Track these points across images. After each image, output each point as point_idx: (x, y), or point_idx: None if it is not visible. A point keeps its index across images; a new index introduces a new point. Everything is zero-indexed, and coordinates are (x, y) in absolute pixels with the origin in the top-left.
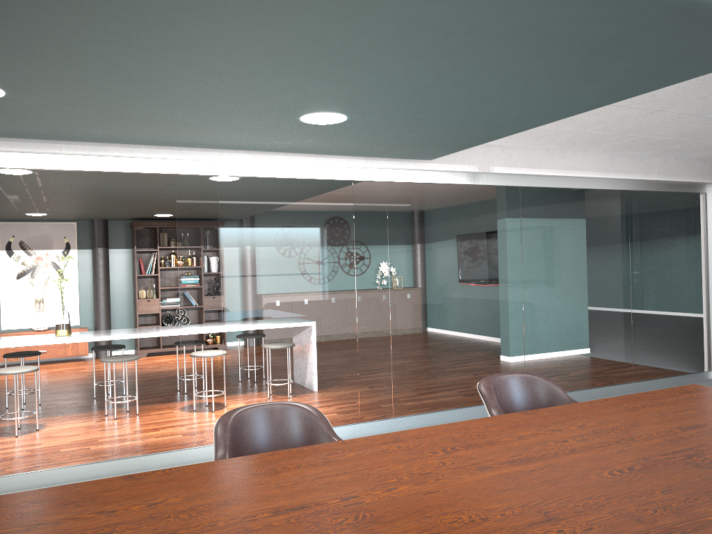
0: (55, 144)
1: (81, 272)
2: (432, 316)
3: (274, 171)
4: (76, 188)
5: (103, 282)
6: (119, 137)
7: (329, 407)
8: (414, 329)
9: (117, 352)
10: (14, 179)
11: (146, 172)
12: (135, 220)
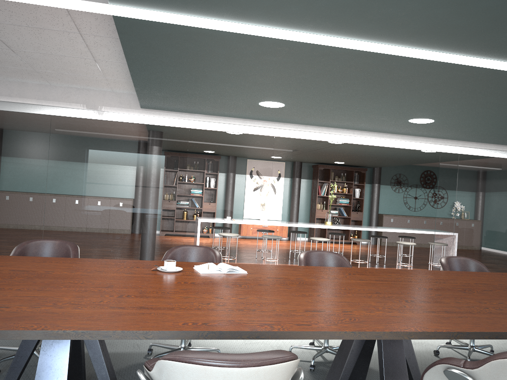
0: (396, 136)
1: None
2: None
3: (485, 153)
4: (340, 149)
5: (297, 197)
6: (431, 135)
7: None
8: None
9: (298, 238)
10: (324, 144)
11: (428, 150)
12: (314, 163)
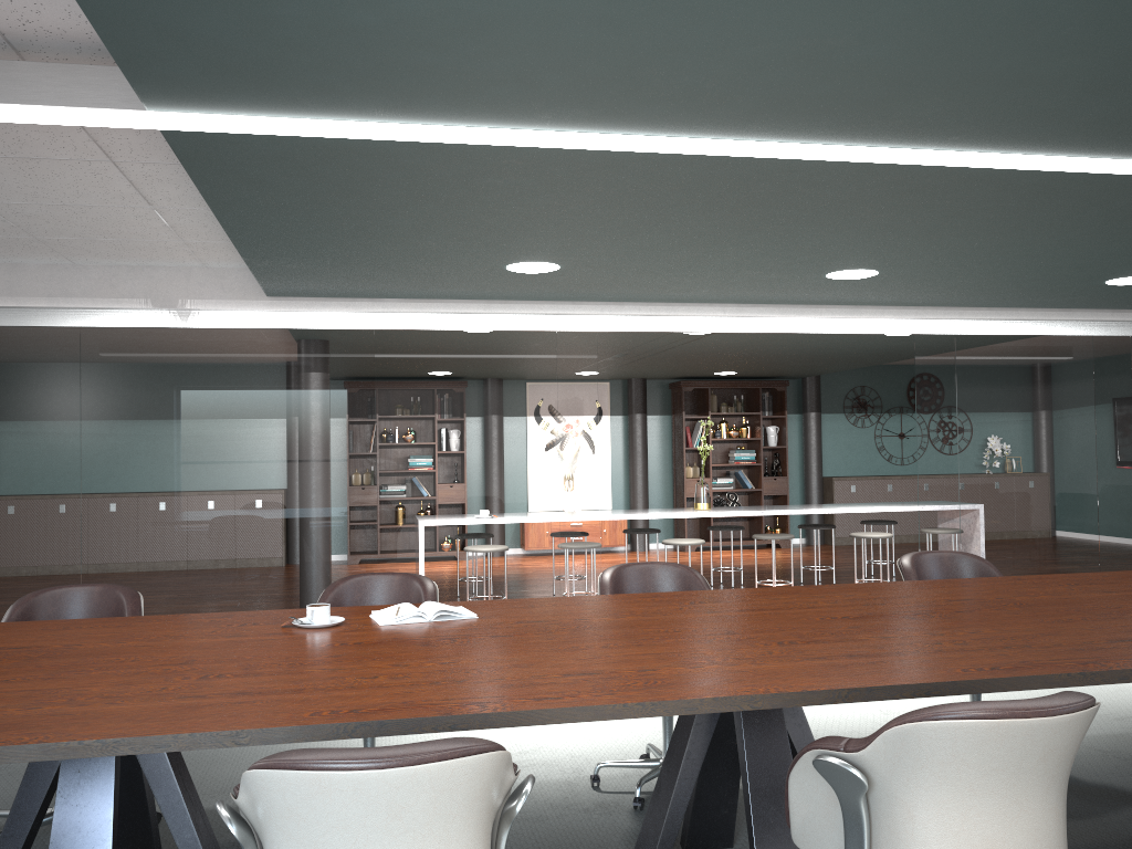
0: (816, 309)
1: (612, 443)
2: None
3: (1011, 328)
4: (713, 345)
5: (642, 456)
6: (887, 300)
7: None
8: None
9: (653, 544)
10: (676, 338)
11: (889, 332)
12: (674, 379)
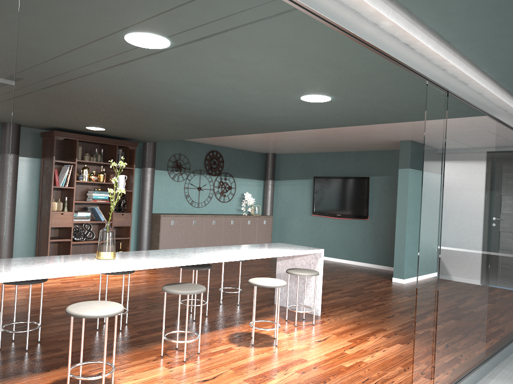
0: (385, 5)
1: None
2: (512, 254)
3: (473, 97)
4: (130, 81)
5: (12, 191)
6: (470, 15)
7: (476, 348)
8: (507, 267)
9: None
10: (102, 54)
11: (418, 70)
12: (45, 130)
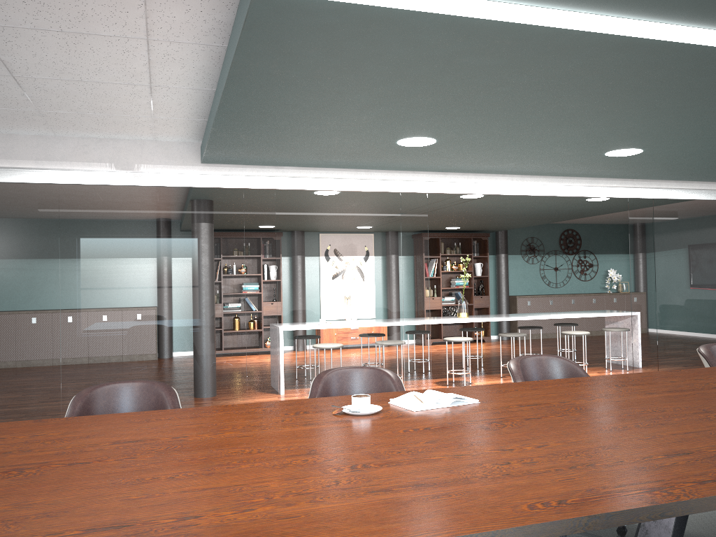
0: (570, 179)
1: None
2: None
3: (687, 194)
4: (469, 207)
5: None
6: (620, 174)
7: None
8: None
9: None
10: (450, 201)
11: (613, 196)
12: None
